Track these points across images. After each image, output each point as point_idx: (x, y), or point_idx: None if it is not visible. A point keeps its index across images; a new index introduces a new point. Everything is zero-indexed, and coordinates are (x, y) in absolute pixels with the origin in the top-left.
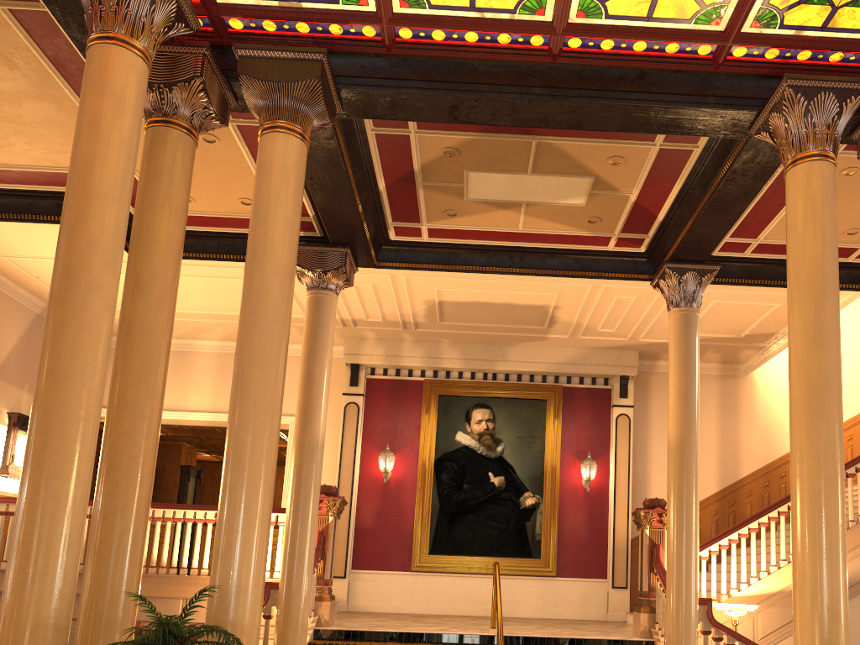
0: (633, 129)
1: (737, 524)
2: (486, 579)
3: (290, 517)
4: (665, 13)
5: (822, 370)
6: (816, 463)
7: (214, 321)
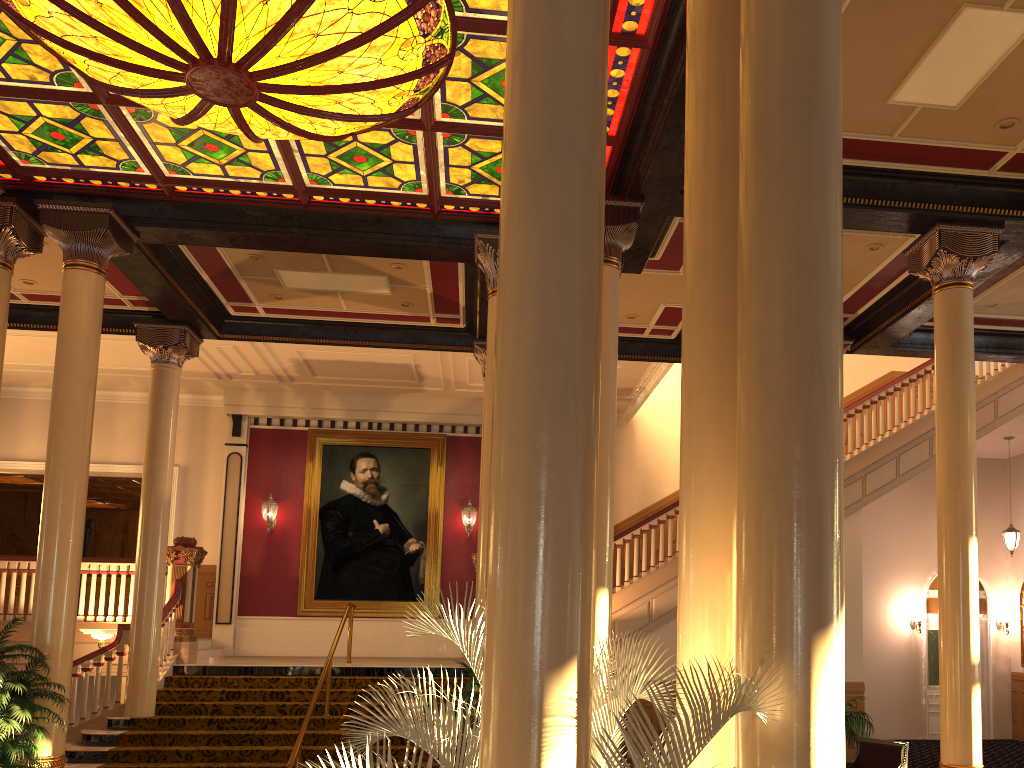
0: (385, 256)
1: None
2: (371, 622)
3: (138, 567)
4: (377, 184)
5: None
6: None
7: None
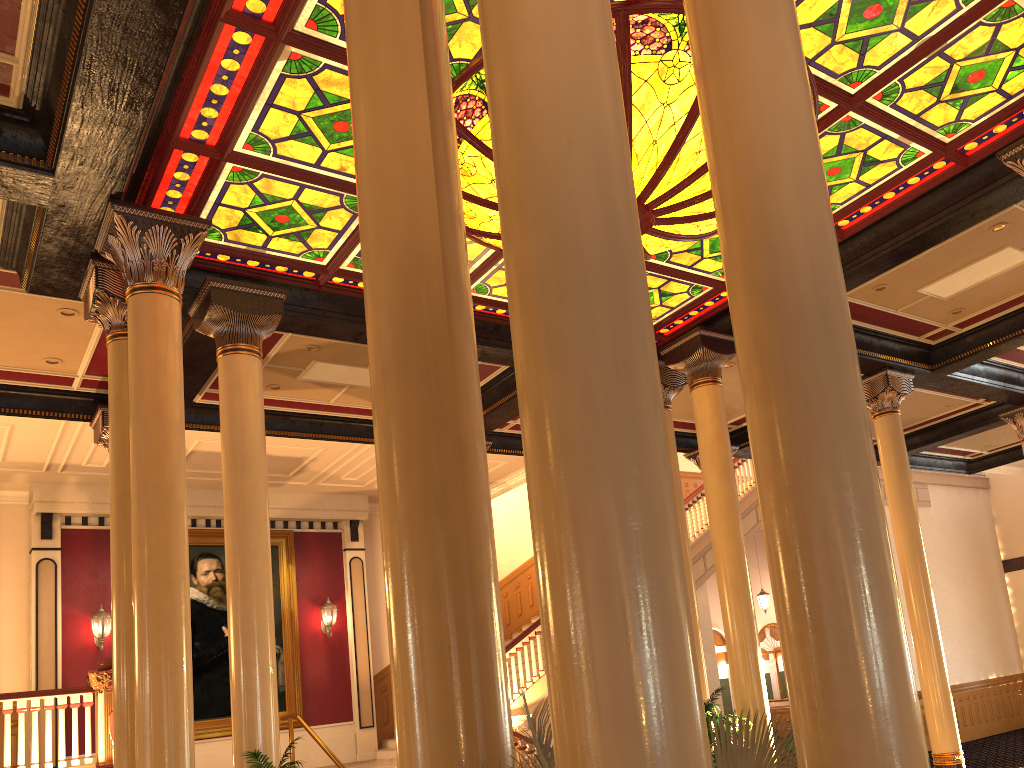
0: (482, 359)
1: None
2: (230, 741)
3: None
4: None
5: None
6: None
7: None
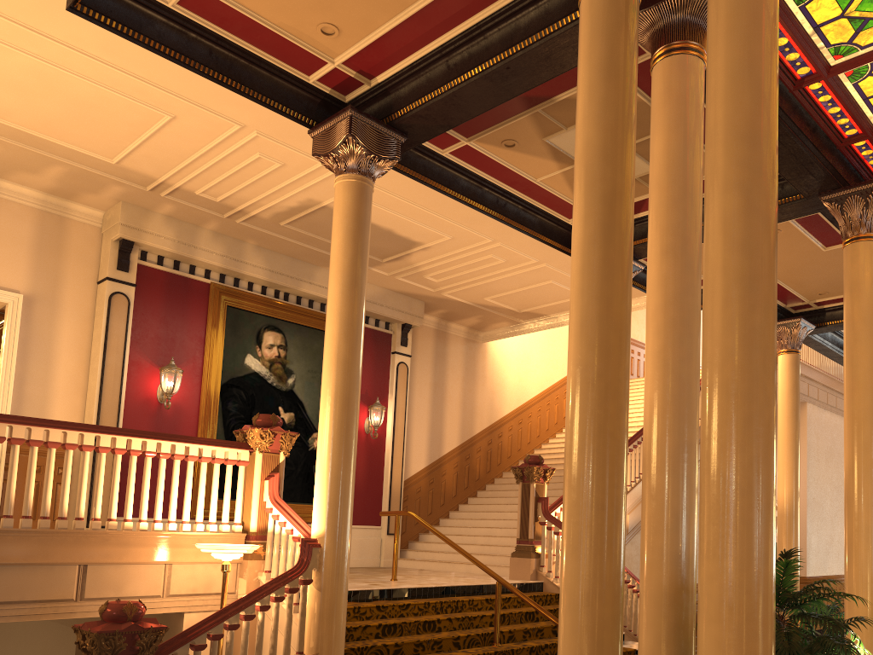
0: None
1: None
2: None
3: (337, 459)
4: None
5: None
6: None
7: None
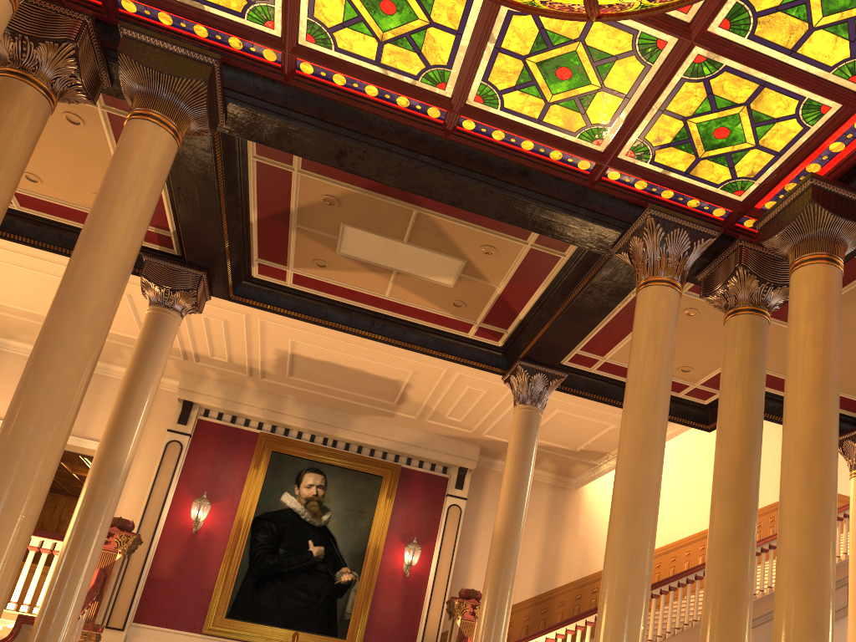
0: (509, 221)
1: (546, 628)
2: None
3: (68, 544)
4: (555, 120)
5: (645, 476)
6: (628, 563)
7: (37, 322)
